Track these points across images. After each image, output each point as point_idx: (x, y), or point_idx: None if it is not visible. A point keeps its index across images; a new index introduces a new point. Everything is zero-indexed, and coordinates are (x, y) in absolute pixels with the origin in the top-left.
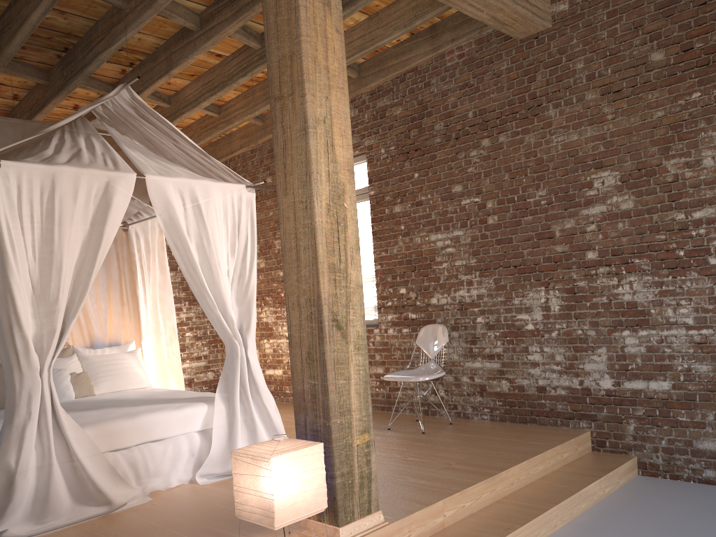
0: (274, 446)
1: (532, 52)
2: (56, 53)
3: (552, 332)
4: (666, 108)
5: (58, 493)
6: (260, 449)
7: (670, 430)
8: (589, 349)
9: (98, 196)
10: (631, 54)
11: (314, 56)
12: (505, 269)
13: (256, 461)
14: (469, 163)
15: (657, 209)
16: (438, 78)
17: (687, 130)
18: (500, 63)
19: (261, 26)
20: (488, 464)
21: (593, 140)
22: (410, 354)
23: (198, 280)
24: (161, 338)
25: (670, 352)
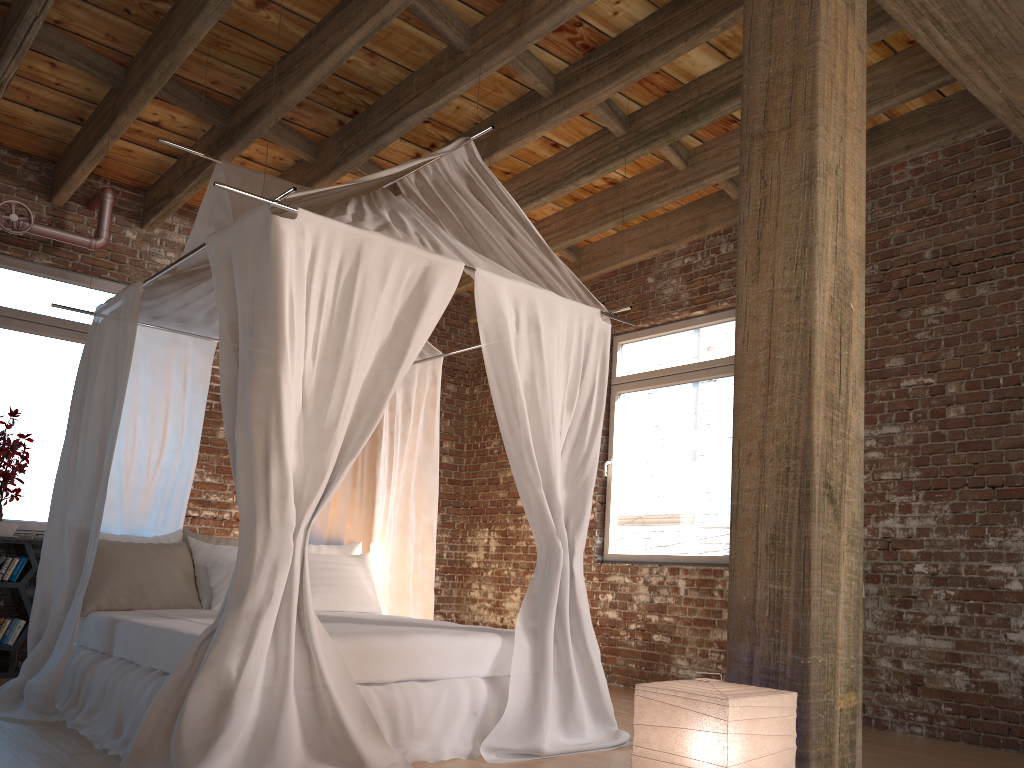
0: (709, 687)
1: None
2: (340, 118)
3: None
4: None
5: (289, 734)
6: (689, 687)
7: None
8: None
9: (411, 286)
10: None
11: (832, 73)
12: (973, 490)
13: (696, 704)
14: (919, 325)
15: None
16: (876, 202)
17: None
18: (986, 182)
19: (632, 104)
20: None
21: None
22: None
23: (522, 437)
24: (407, 540)
25: None
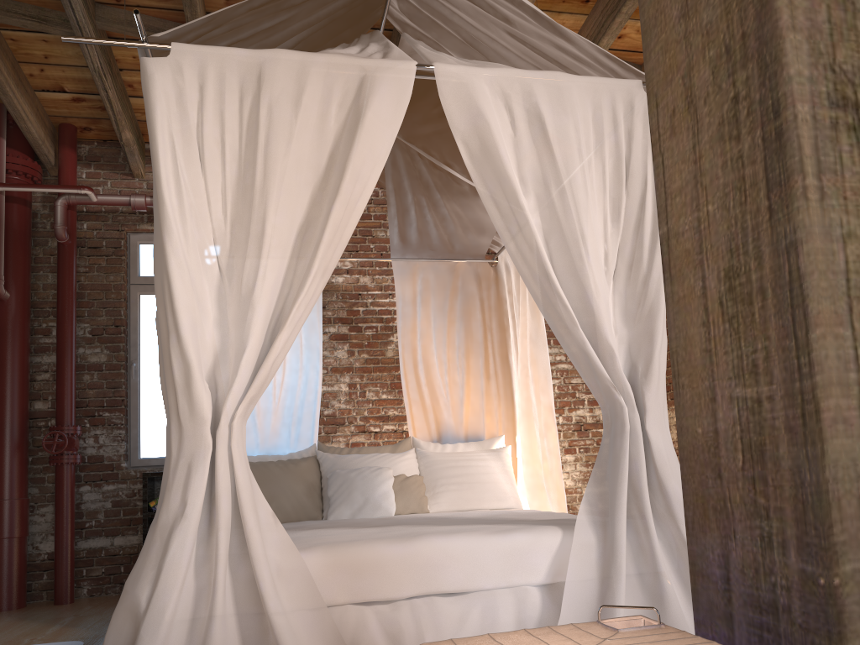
0: None
1: None
2: None
3: None
4: None
5: None
6: None
7: None
8: None
9: (345, 106)
10: None
11: None
12: None
13: None
14: None
15: None
16: None
17: None
18: None
19: None
20: None
21: None
22: None
23: (538, 267)
24: (533, 426)
25: None
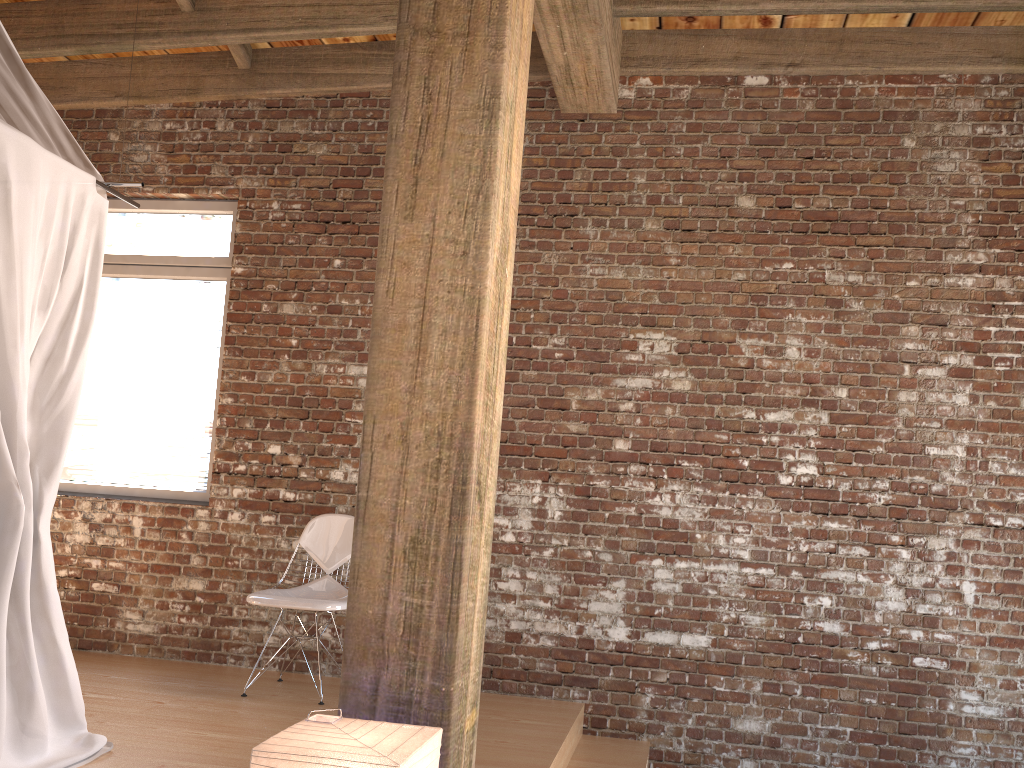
0: (345, 736)
1: (572, 138)
2: None
3: (545, 550)
4: (750, 271)
5: None
6: (325, 743)
7: (702, 704)
8: (600, 580)
9: None
10: (713, 188)
11: None
12: None
13: None
14: None
15: (722, 399)
16: None
17: (772, 306)
18: None
19: None
20: (507, 760)
21: (647, 286)
22: (270, 562)
23: None
24: None
25: (715, 594)
